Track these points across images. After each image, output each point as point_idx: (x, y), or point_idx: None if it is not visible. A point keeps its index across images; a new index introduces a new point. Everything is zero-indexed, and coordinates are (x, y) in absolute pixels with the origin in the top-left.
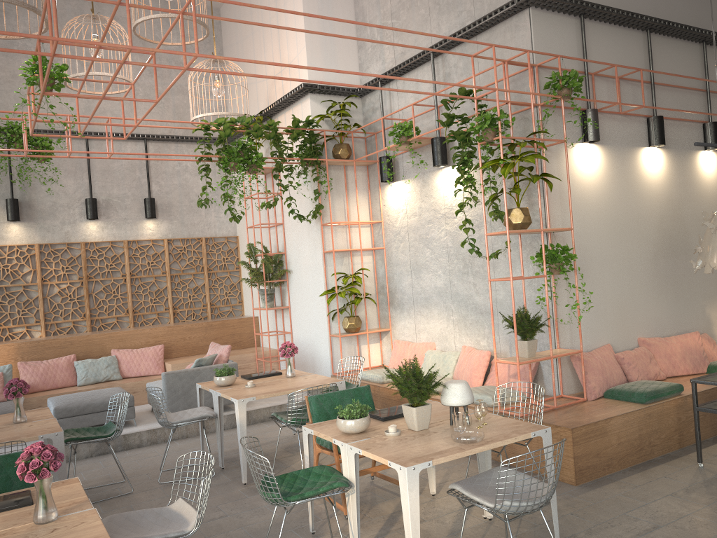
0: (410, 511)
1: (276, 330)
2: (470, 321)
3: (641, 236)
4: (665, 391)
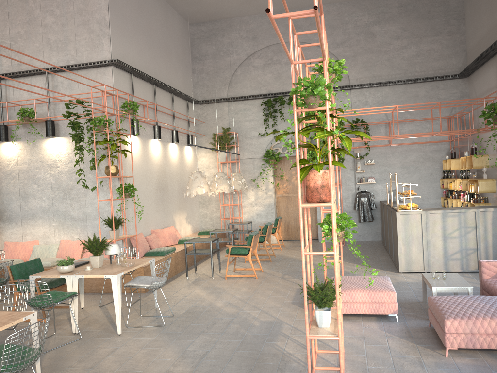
0: (118, 293)
1: None
2: (67, 225)
3: (152, 181)
4: (170, 250)
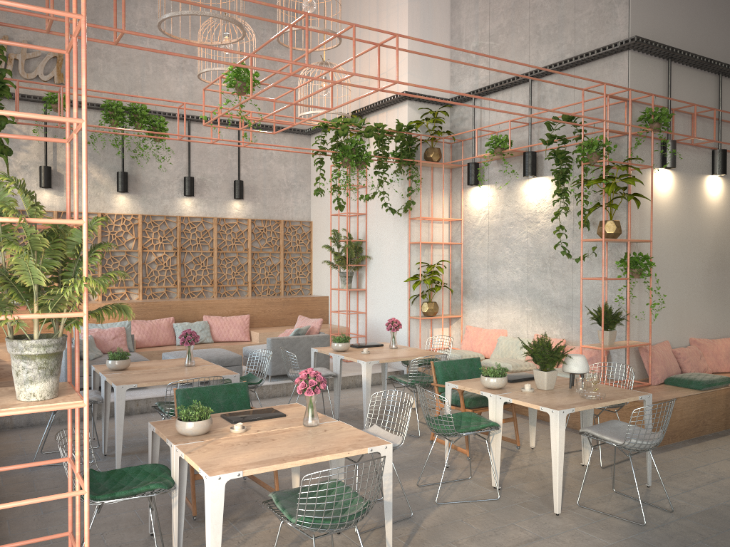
0: (558, 442)
1: (348, 310)
2: (544, 313)
3: (699, 251)
4: (717, 381)
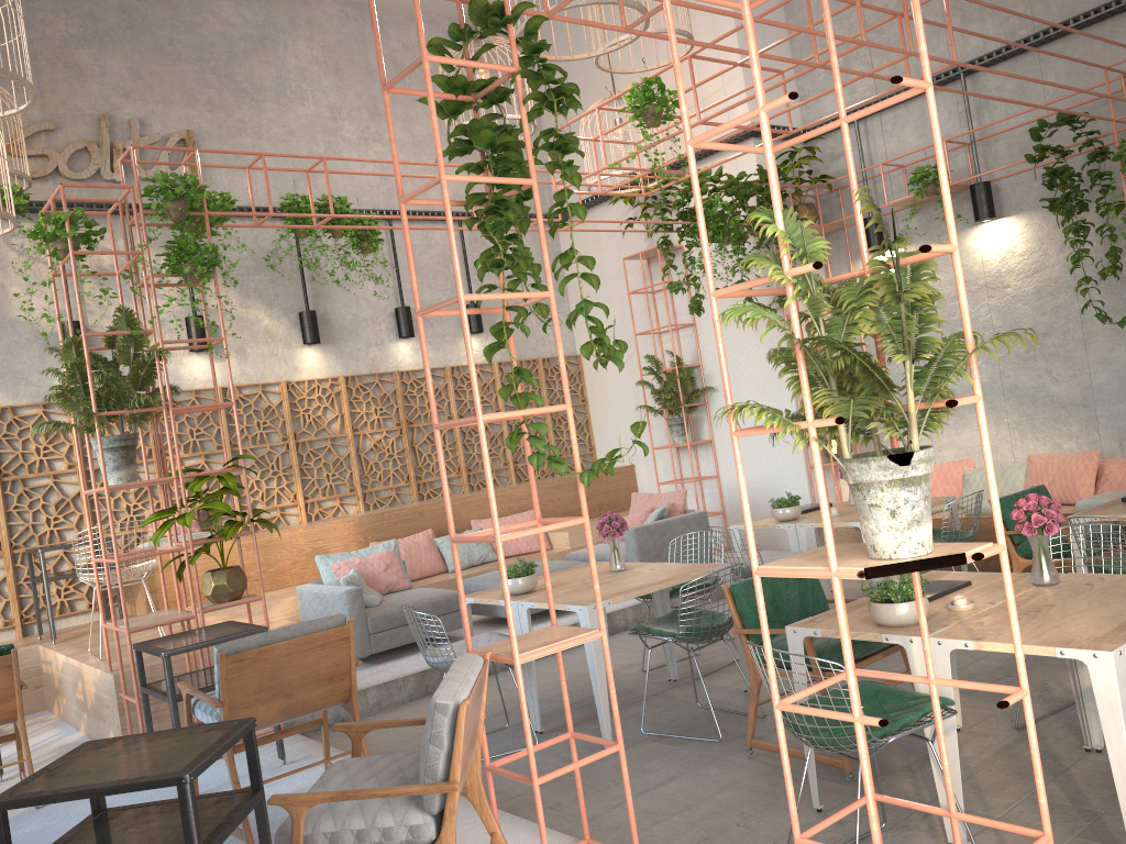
0: None
1: (681, 478)
2: (1041, 420)
3: None
4: None
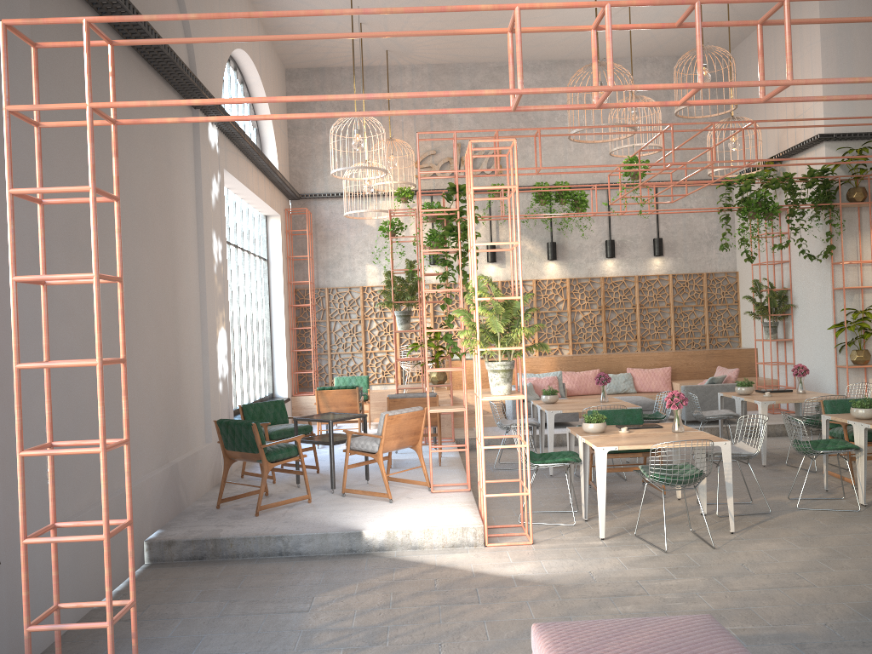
0: None
1: (776, 362)
2: None
3: None
4: None
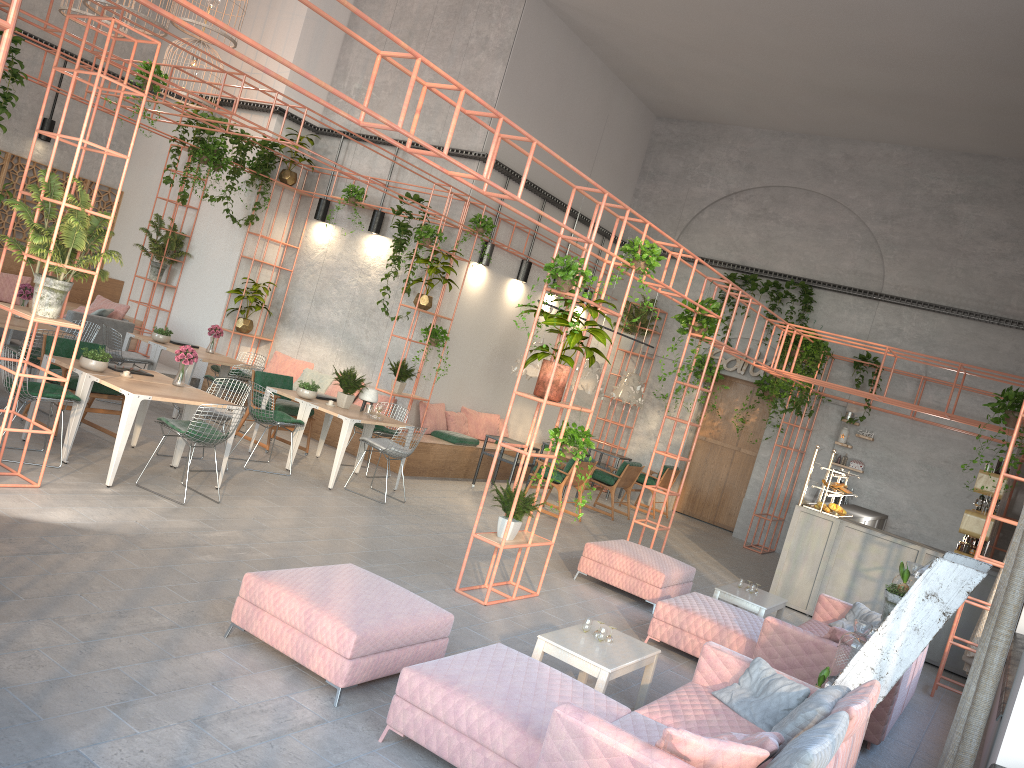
0: (344, 440)
1: (148, 303)
2: (352, 356)
3: (489, 338)
4: (468, 440)
